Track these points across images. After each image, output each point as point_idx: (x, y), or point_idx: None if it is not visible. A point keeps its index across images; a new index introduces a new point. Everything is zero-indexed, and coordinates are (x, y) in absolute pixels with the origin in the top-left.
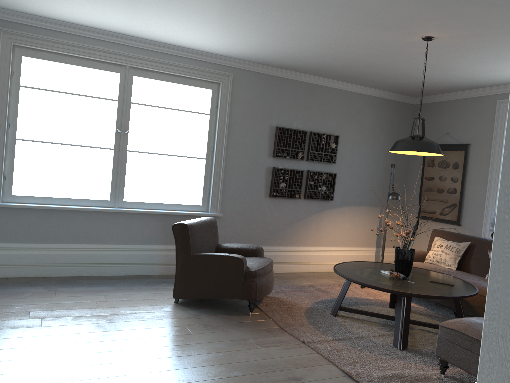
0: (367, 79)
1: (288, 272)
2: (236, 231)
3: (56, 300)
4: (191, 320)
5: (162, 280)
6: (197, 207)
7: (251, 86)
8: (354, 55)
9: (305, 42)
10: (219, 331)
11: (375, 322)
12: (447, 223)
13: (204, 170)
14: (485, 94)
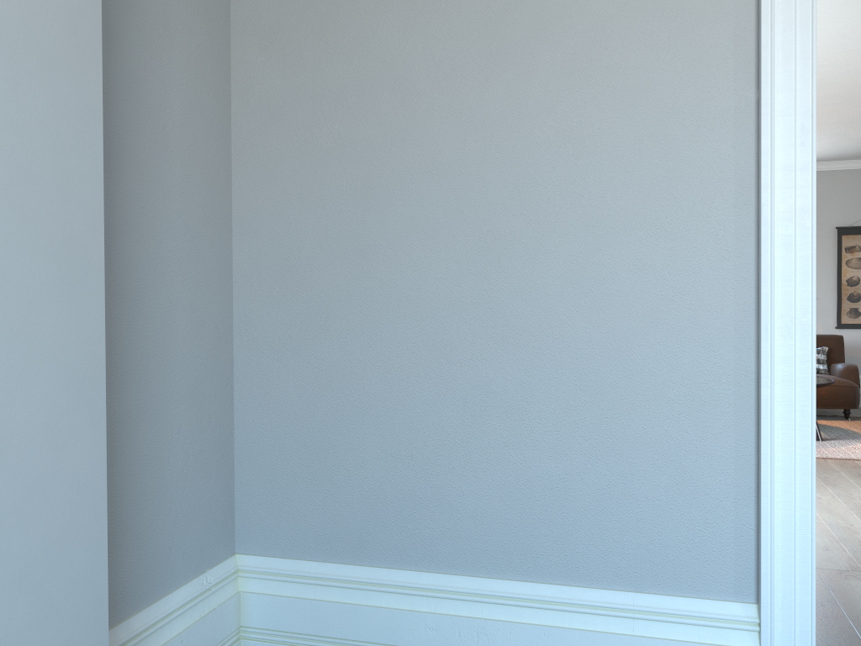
0: None
1: None
2: None
3: None
4: None
5: None
6: None
7: None
8: None
9: None
10: None
11: None
12: None
13: None
14: None
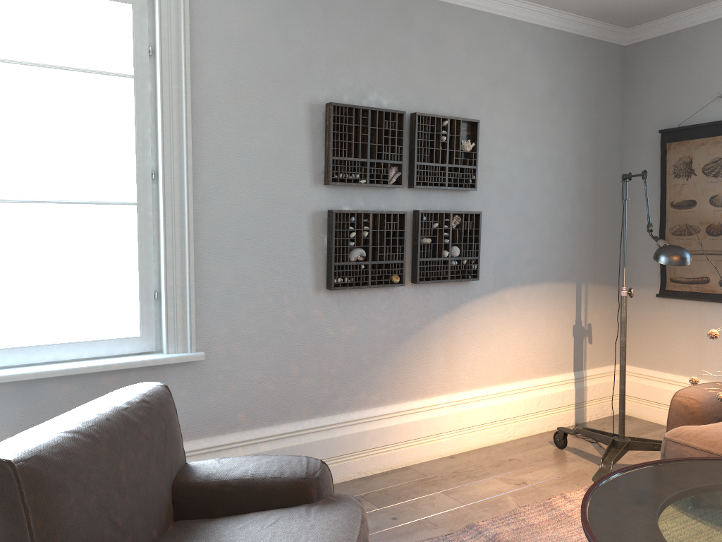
0: None
1: (393, 468)
2: (248, 391)
3: None
4: None
5: None
6: (127, 342)
7: None
8: None
9: None
10: None
11: None
12: None
13: (138, 237)
14: None
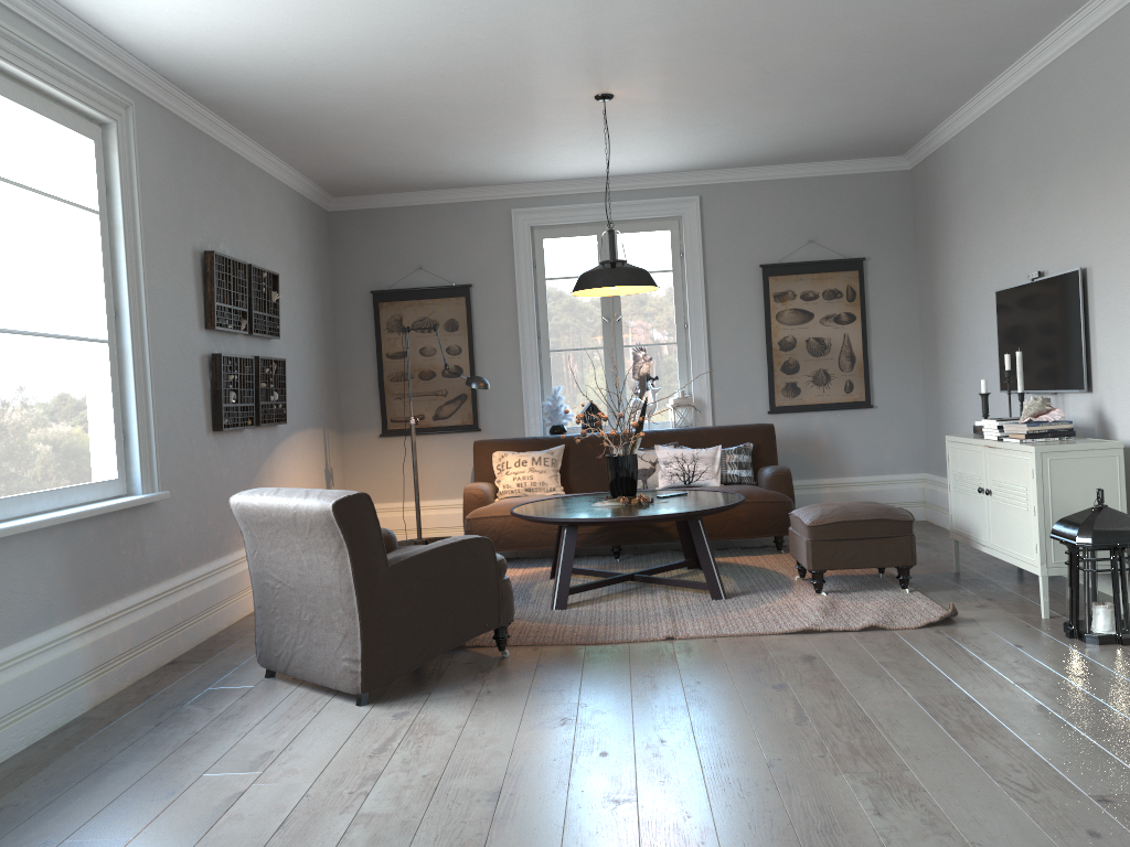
0: (338, 151)
1: None
2: (182, 533)
3: (170, 838)
4: (496, 699)
5: (148, 708)
6: (112, 484)
7: (158, 142)
8: (435, 102)
9: (410, 62)
10: (577, 683)
11: (611, 594)
12: (455, 431)
13: (111, 376)
14: (485, 198)
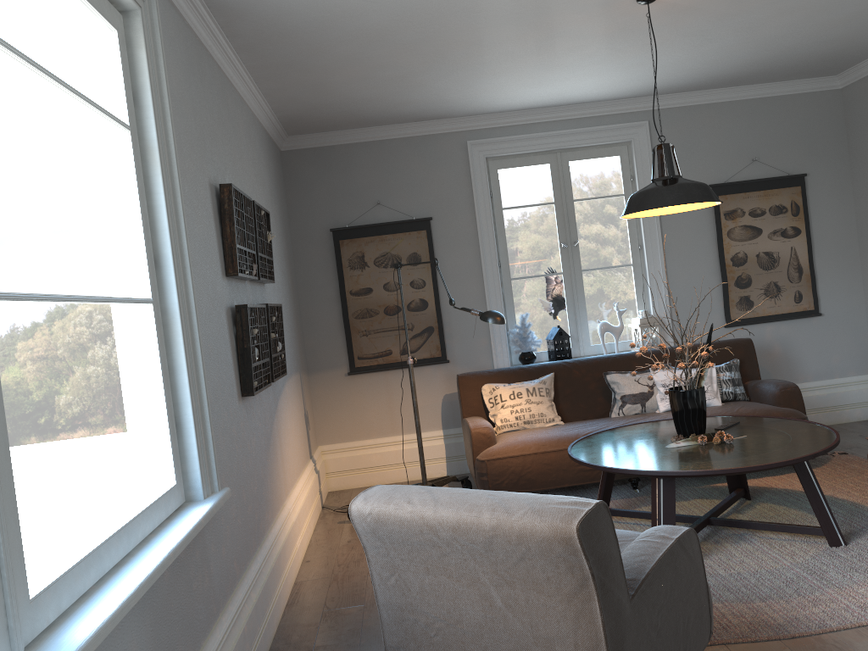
0: (324, 77)
1: (292, 587)
2: (233, 532)
3: None
4: None
5: None
6: (172, 494)
7: (173, 47)
8: (469, 6)
9: None
10: None
11: None
12: (424, 364)
13: (158, 347)
14: (440, 131)
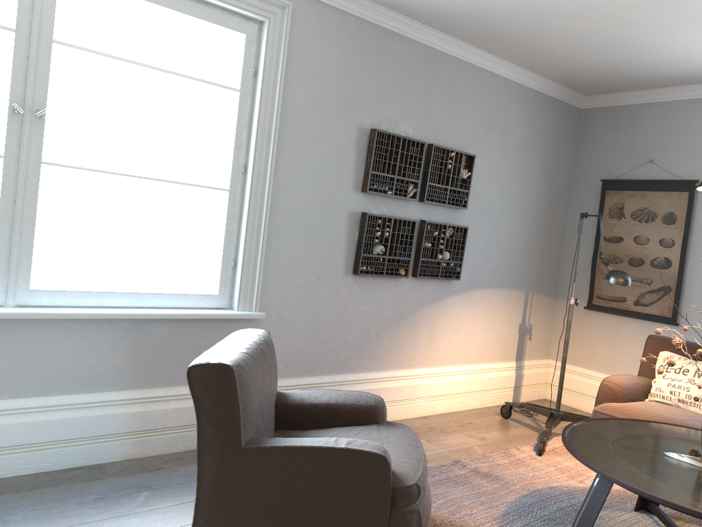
0: (541, 47)
1: None
2: (288, 347)
3: None
4: None
5: (133, 479)
6: (209, 298)
7: (327, 38)
8: None
9: None
10: None
11: None
12: (652, 319)
13: (226, 217)
14: None
